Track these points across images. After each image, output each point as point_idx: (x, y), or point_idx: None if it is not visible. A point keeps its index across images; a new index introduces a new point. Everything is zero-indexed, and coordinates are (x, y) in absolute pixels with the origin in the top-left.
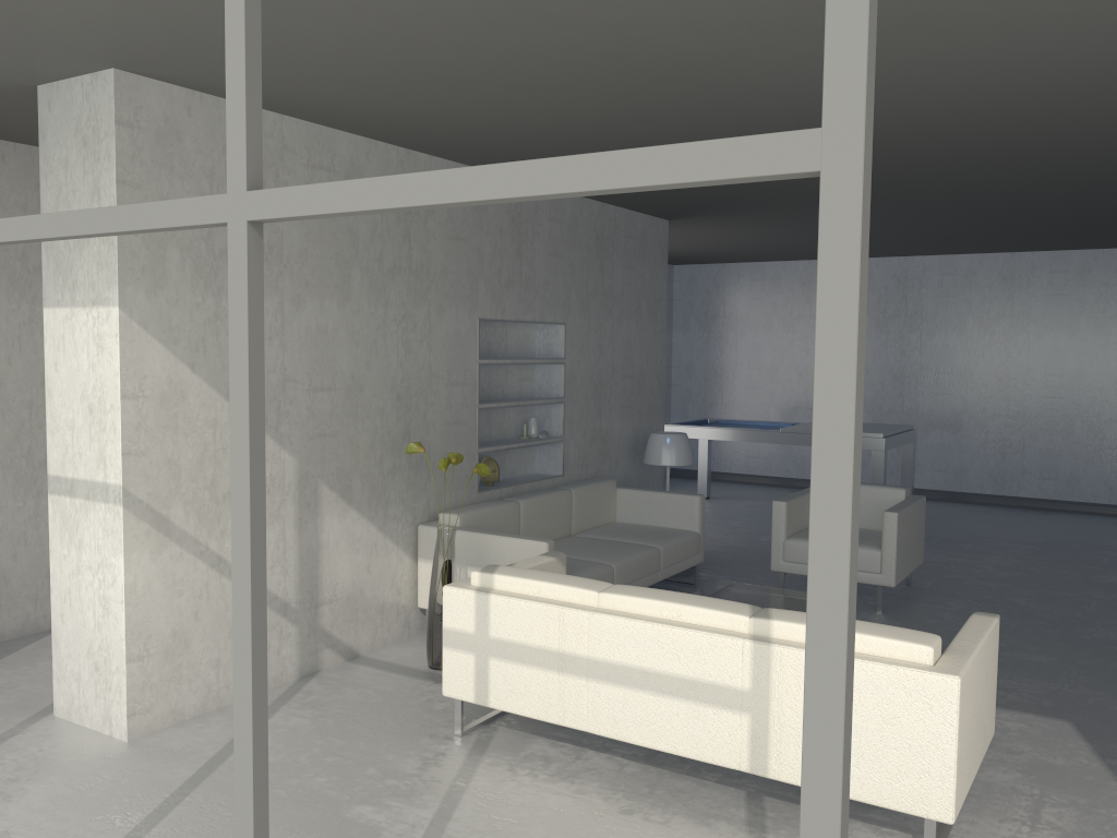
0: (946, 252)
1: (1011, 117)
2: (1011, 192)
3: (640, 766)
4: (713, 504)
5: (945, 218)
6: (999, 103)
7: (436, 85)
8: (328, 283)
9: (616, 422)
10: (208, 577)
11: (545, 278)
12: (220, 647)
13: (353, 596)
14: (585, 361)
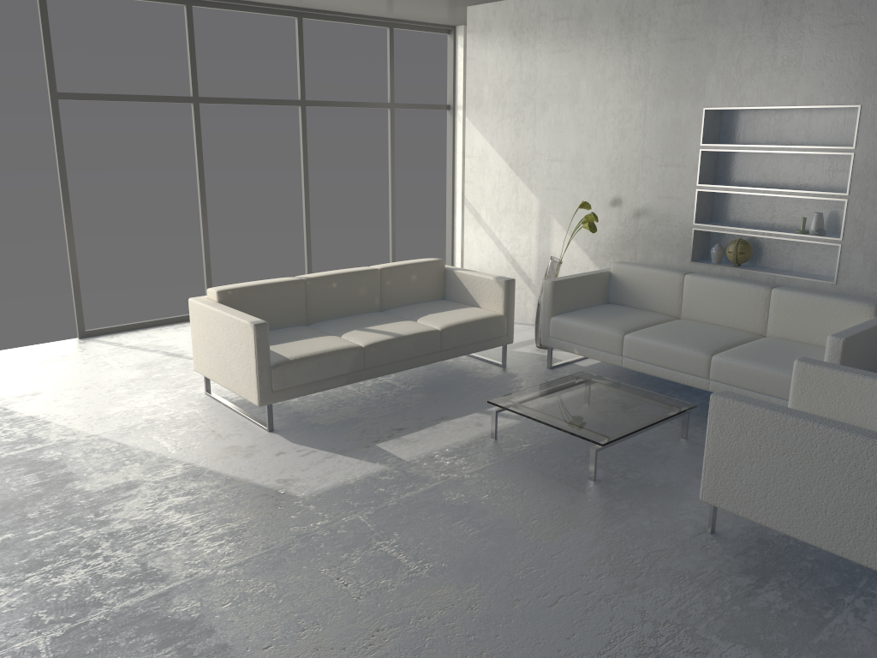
0: None
1: None
2: None
3: None
4: None
5: None
6: None
7: None
8: (563, 93)
9: None
10: (494, 249)
11: (822, 55)
12: None
13: None
14: None
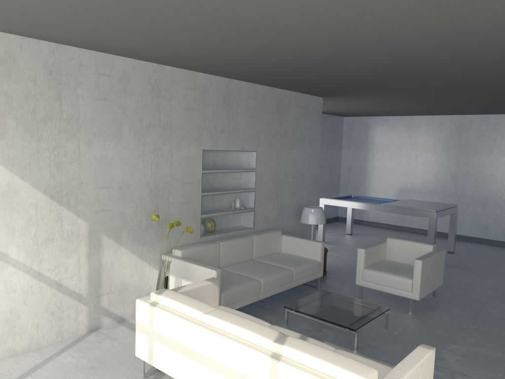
0: (482, 113)
1: (475, 45)
2: (500, 85)
3: None
4: (352, 238)
5: (471, 98)
6: (462, 37)
7: (137, 32)
8: (108, 133)
9: (287, 200)
10: (32, 283)
11: (245, 128)
12: (39, 317)
13: (122, 290)
14: (268, 170)
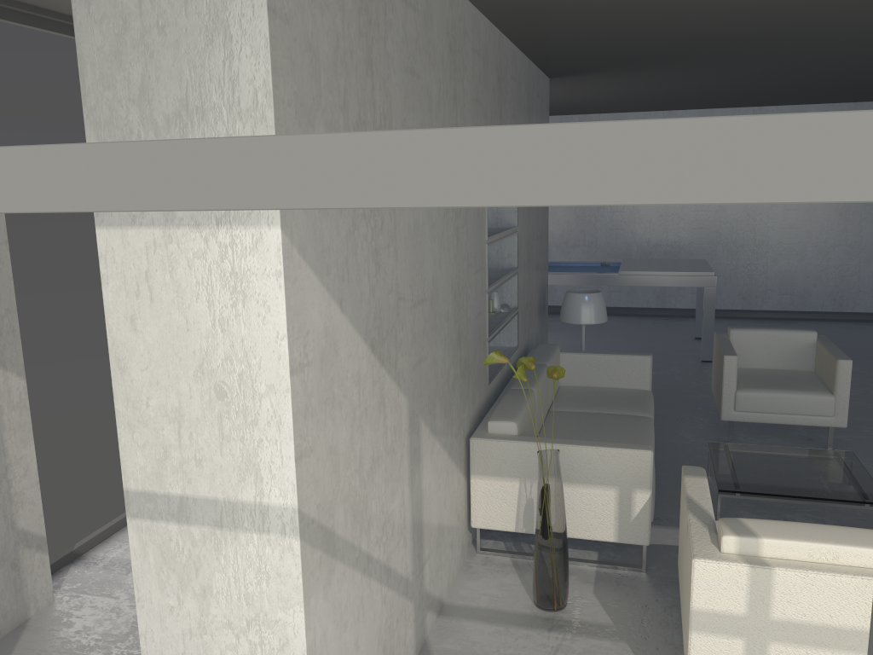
0: (709, 107)
1: None
2: None
3: None
4: None
5: (790, 77)
6: None
7: None
8: None
9: (534, 284)
10: (362, 588)
11: None
12: None
13: (439, 540)
14: (524, 227)
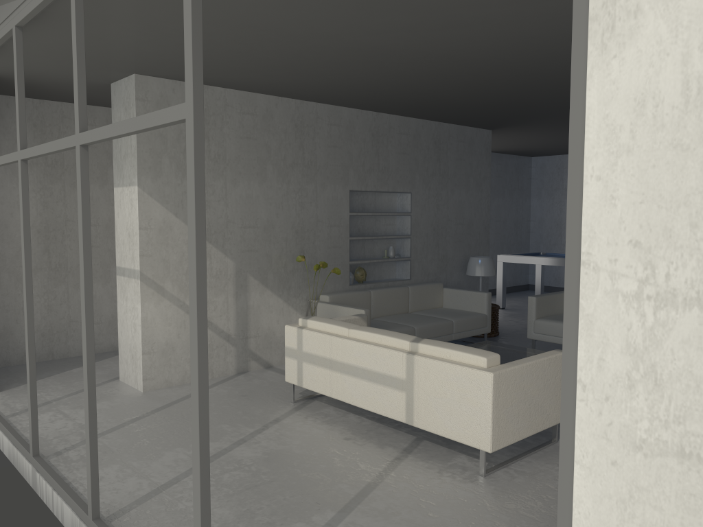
0: None
1: None
2: None
3: (372, 422)
4: None
5: None
6: None
7: (281, 69)
8: (253, 172)
9: (450, 250)
10: (185, 318)
11: (396, 167)
12: None
13: (269, 335)
14: (426, 214)
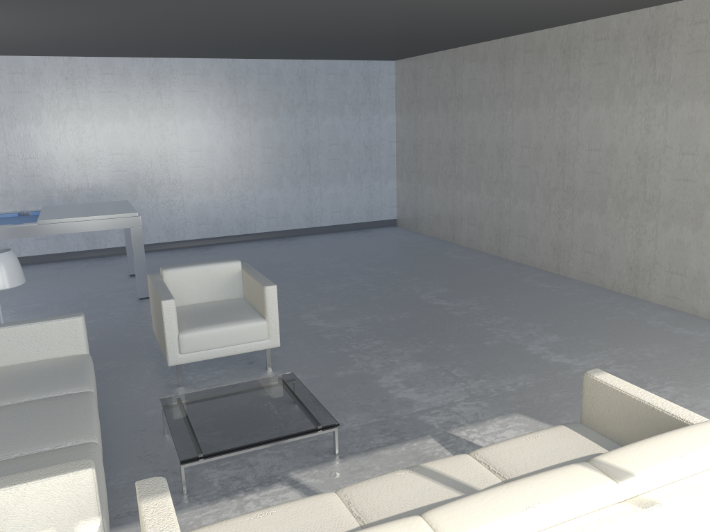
0: (109, 55)
1: None
2: (280, 6)
3: None
4: None
5: (180, 24)
6: None
7: None
8: None
9: None
10: None
11: None
12: None
13: None
14: None
